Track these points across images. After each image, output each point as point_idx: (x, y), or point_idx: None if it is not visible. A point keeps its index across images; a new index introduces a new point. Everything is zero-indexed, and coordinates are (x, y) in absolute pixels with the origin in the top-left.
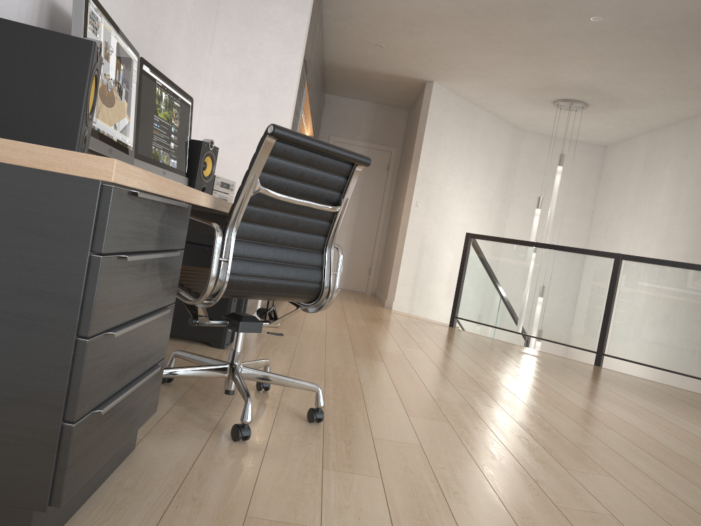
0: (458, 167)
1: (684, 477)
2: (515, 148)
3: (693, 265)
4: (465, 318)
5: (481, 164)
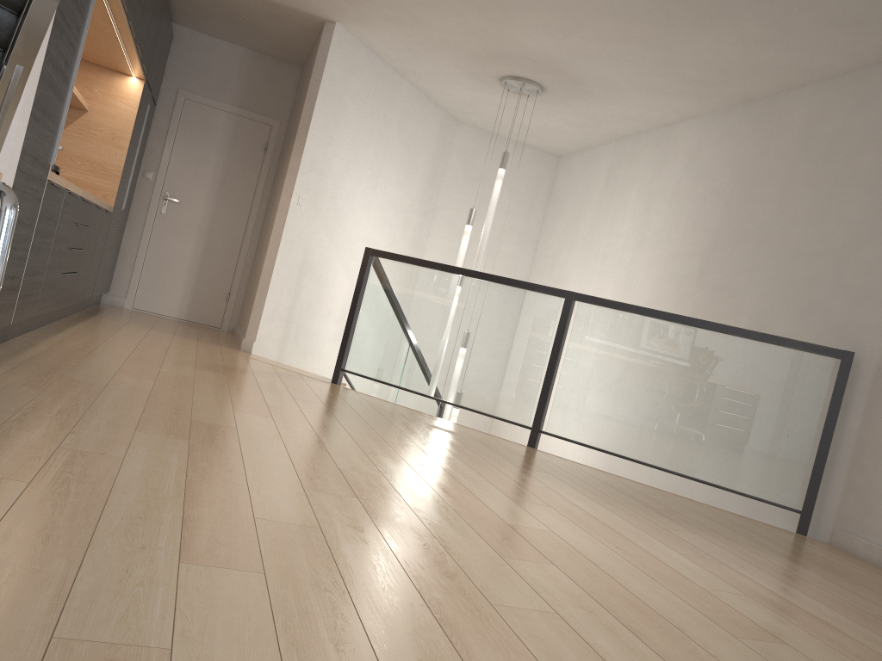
0: (364, 156)
1: None
2: (446, 144)
3: (666, 314)
4: (355, 372)
5: (398, 157)
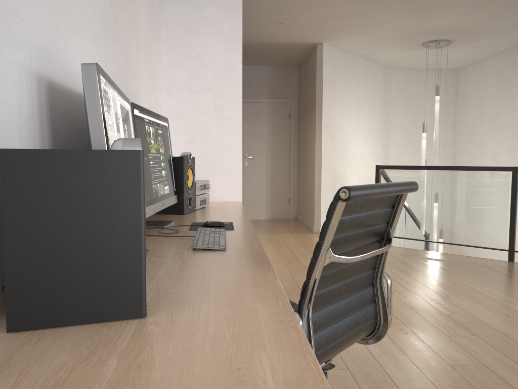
0: (350, 108)
1: None
2: (388, 83)
3: None
4: None
5: (366, 101)
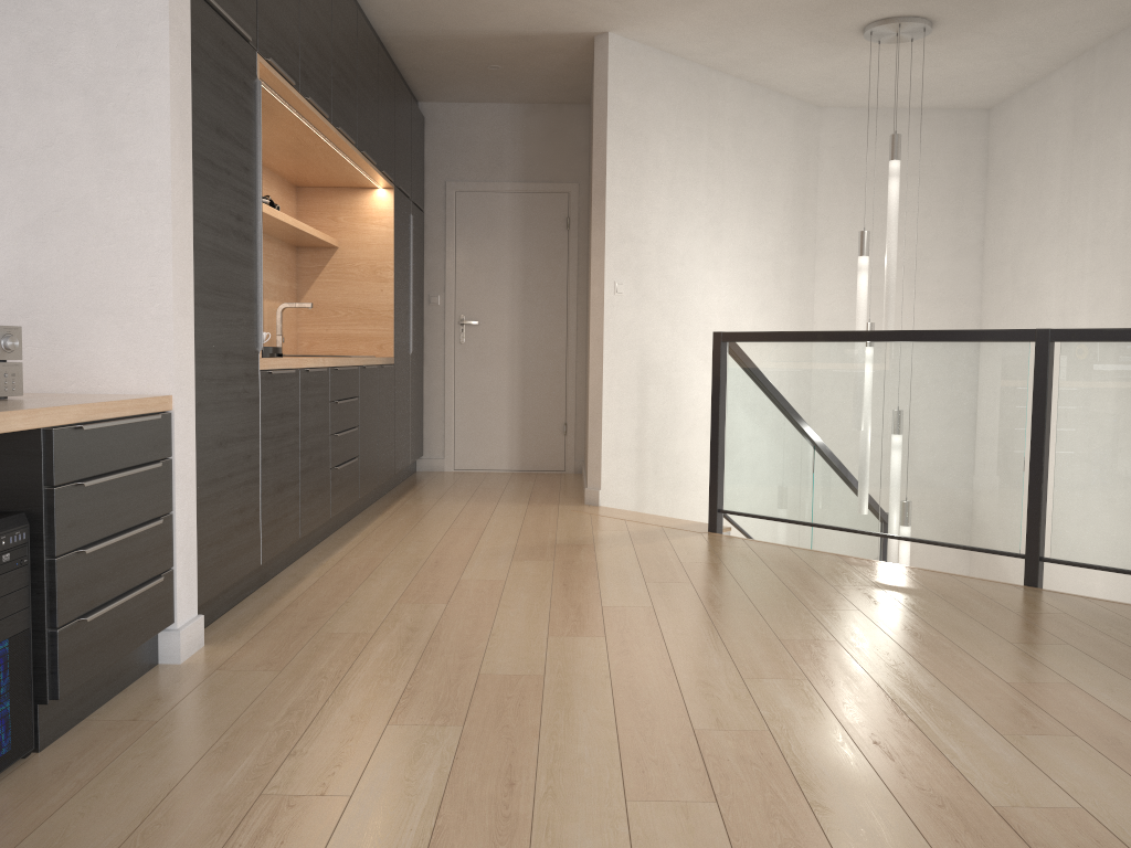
0: (693, 199)
1: None
2: (810, 144)
3: None
4: (738, 511)
5: (742, 185)
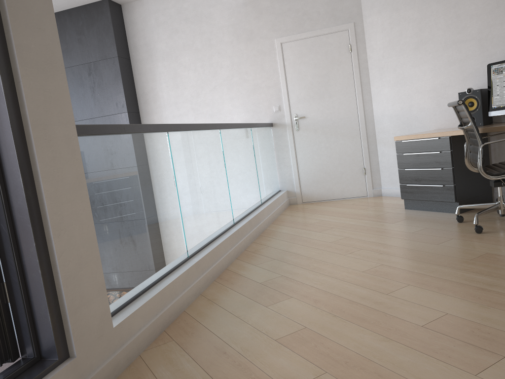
0: None
1: (332, 294)
2: None
3: None
4: None
5: None
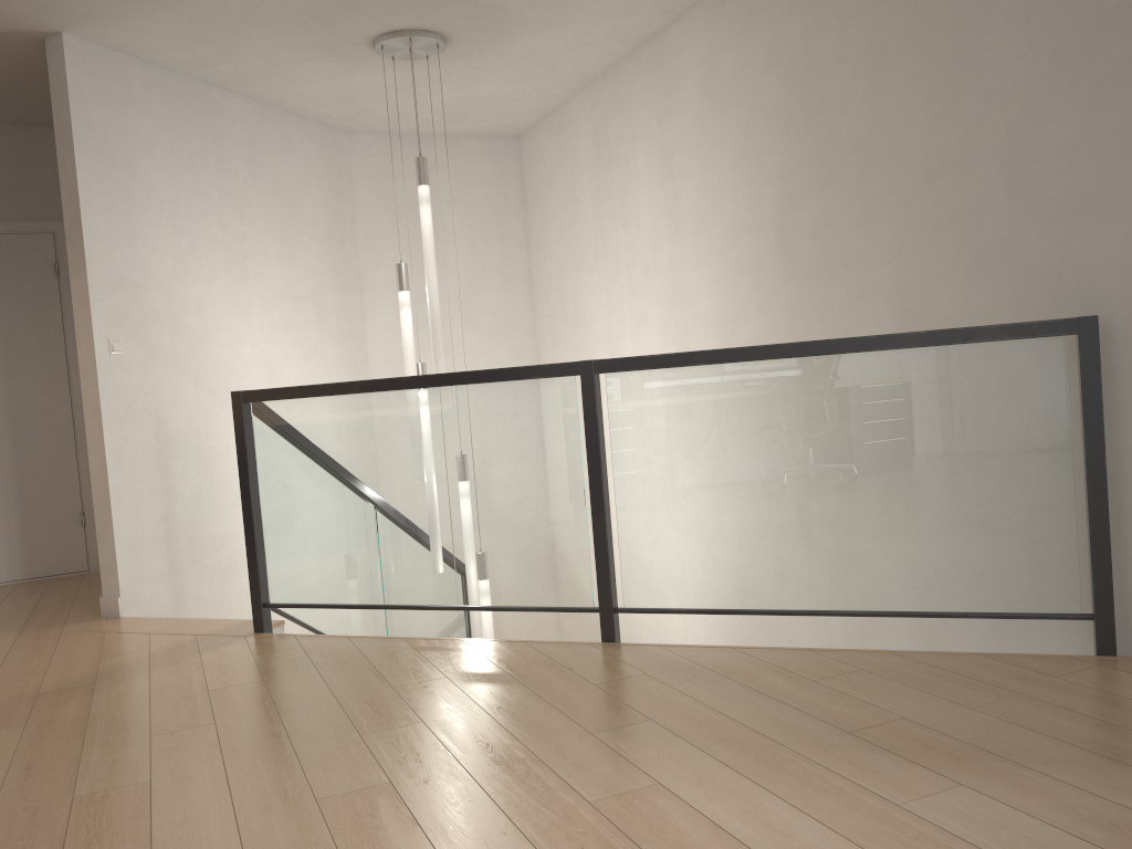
0: (206, 235)
1: None
2: (341, 172)
3: (756, 349)
4: (287, 603)
5: (267, 217)
